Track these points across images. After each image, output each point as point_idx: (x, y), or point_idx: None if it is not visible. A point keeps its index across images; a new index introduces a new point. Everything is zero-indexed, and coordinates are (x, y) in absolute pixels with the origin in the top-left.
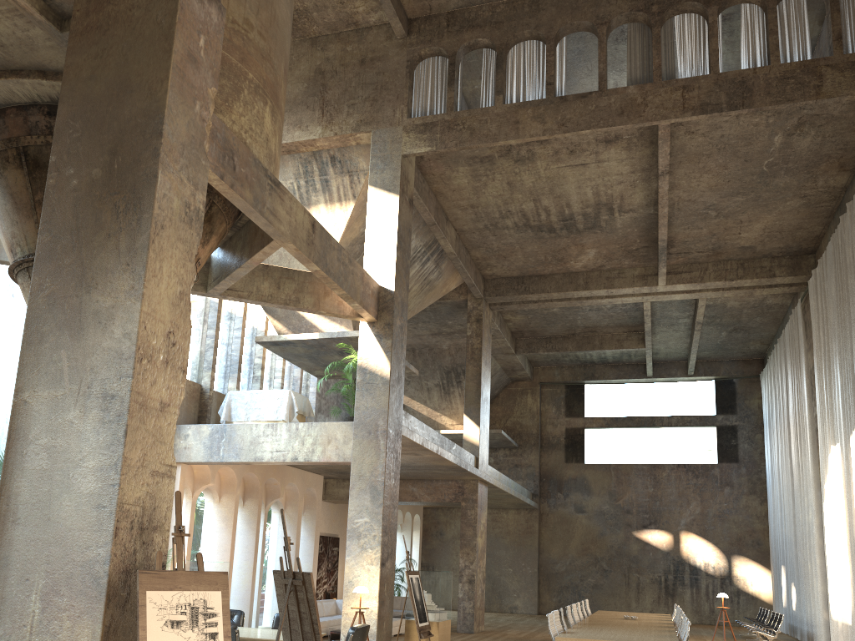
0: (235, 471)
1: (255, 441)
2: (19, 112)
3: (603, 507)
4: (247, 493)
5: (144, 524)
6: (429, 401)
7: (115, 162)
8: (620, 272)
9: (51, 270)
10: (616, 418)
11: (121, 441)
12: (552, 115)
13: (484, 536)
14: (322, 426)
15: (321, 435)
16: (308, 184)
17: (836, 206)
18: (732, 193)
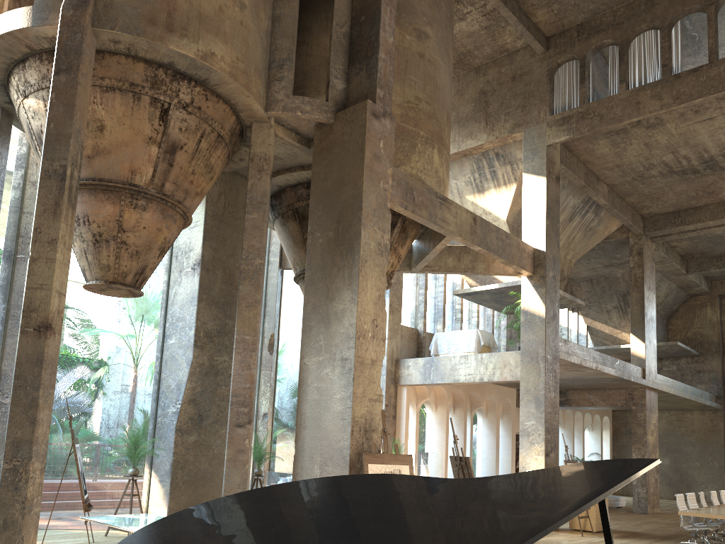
0: (445, 388)
1: (453, 368)
2: (292, 189)
3: None
4: (456, 404)
5: (366, 428)
6: (609, 321)
7: (339, 227)
8: None
9: (312, 291)
10: None
11: (351, 384)
12: (667, 92)
13: (655, 434)
14: (499, 355)
15: (499, 361)
16: (481, 176)
17: None
18: None
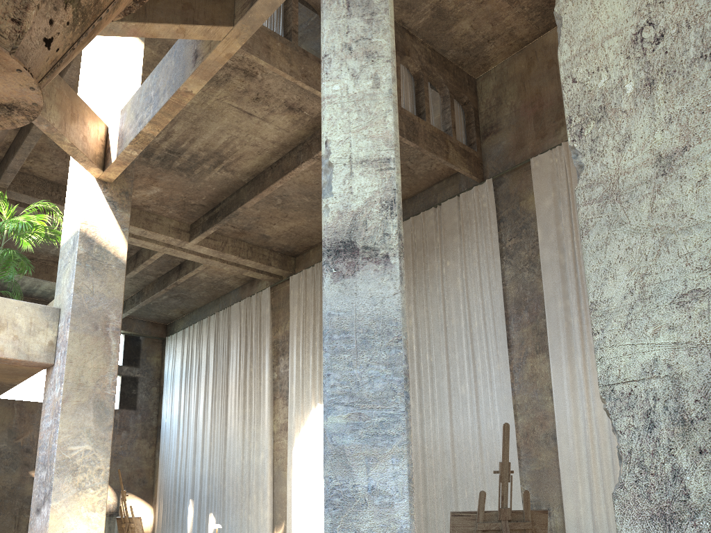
0: None
1: None
2: None
3: (0, 445)
4: None
5: None
6: None
7: None
8: (159, 218)
9: None
10: None
11: None
12: (297, 62)
13: None
14: None
15: None
16: None
17: None
18: (308, 193)
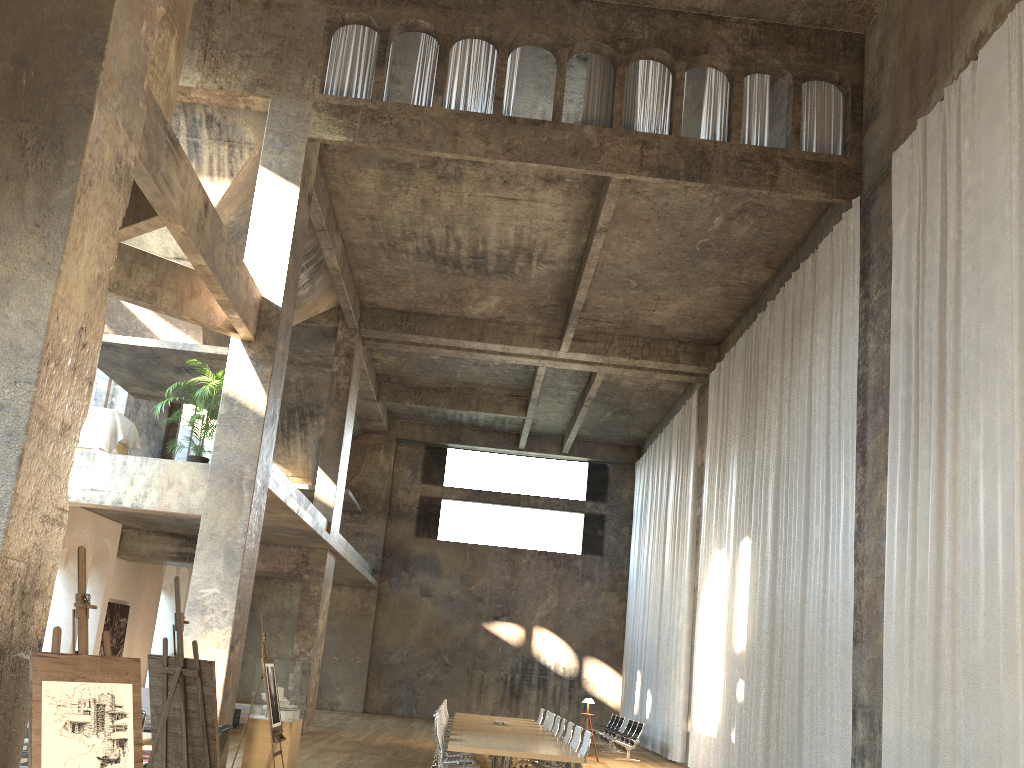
0: None
1: None
2: None
3: (452, 592)
4: None
5: (26, 588)
6: None
7: (24, 75)
8: (521, 328)
9: None
10: (479, 491)
11: (12, 472)
12: (498, 136)
13: (326, 617)
14: (162, 465)
15: (160, 475)
16: None
17: (752, 301)
18: (659, 266)
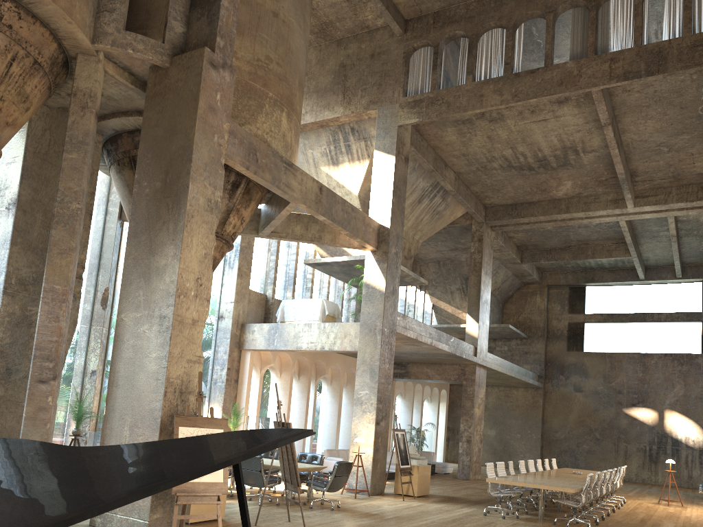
0: (291, 355)
1: (296, 336)
2: (129, 135)
3: (598, 388)
4: (301, 371)
5: (182, 390)
6: (452, 302)
7: (167, 178)
8: (596, 198)
9: (135, 243)
10: (612, 314)
11: (168, 343)
12: (508, 88)
13: (482, 407)
14: (341, 326)
15: (340, 331)
16: (336, 149)
17: None
18: (677, 133)
